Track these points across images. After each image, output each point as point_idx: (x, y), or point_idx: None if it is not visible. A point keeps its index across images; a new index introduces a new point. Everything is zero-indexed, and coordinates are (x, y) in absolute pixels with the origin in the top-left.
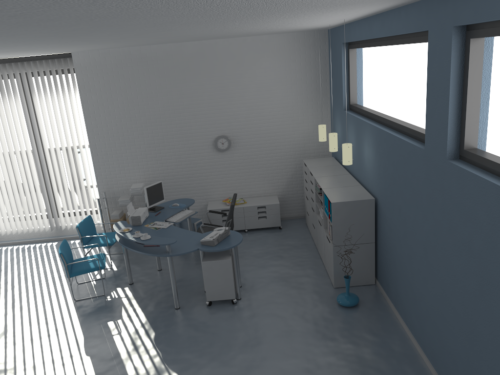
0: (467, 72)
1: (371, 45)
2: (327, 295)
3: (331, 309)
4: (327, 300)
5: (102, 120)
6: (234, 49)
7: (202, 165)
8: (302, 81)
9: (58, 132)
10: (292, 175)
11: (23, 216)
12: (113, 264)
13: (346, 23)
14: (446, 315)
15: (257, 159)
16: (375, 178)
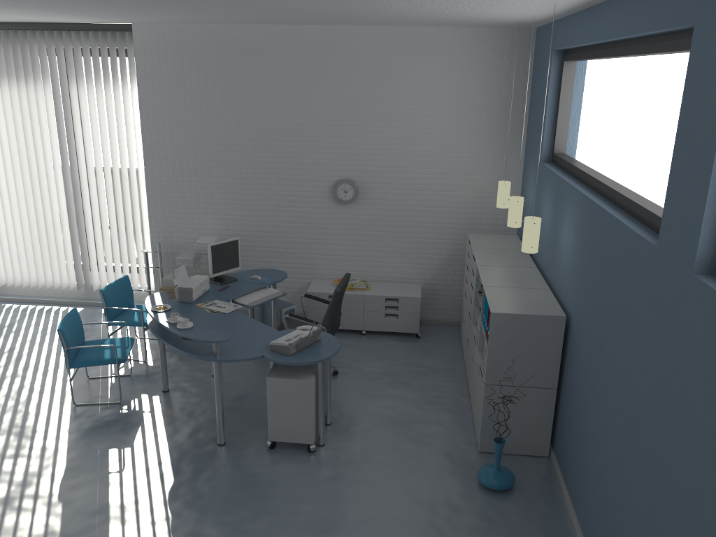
0: None
1: (597, 55)
2: (464, 462)
3: (465, 489)
4: (463, 471)
5: (167, 134)
6: (380, 44)
7: (311, 222)
8: (483, 108)
9: (102, 144)
10: (449, 255)
11: (40, 262)
12: (150, 355)
13: (563, 16)
14: None
15: (397, 224)
16: (572, 282)
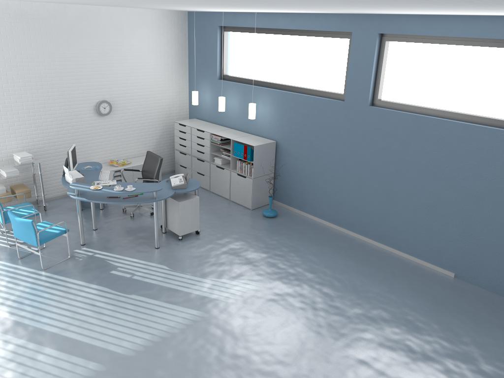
0: (382, 58)
1: (264, 32)
2: (252, 214)
3: (265, 220)
4: (256, 216)
5: None
6: (115, 18)
7: (84, 130)
8: (168, 53)
9: None
10: (160, 136)
11: None
12: None
13: (229, 12)
14: (363, 194)
15: (133, 123)
16: (274, 127)
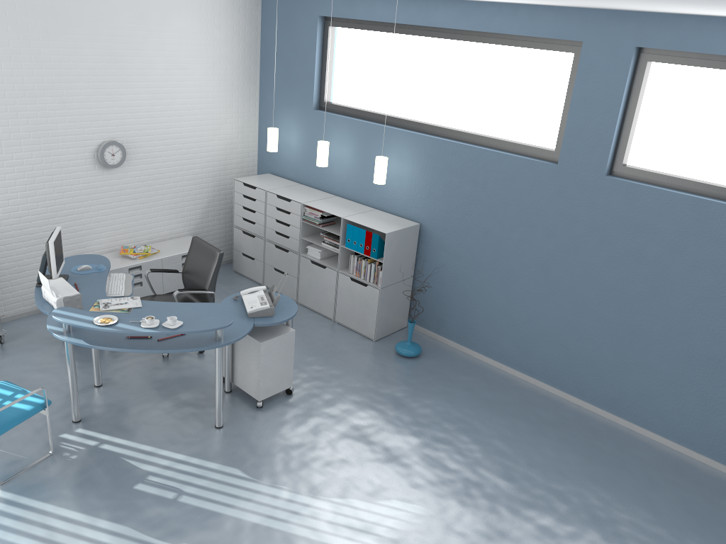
0: (637, 92)
1: (406, 32)
2: (378, 351)
3: (402, 364)
4: (385, 355)
5: None
6: None
7: (75, 194)
8: (227, 60)
9: None
10: (208, 202)
11: None
12: None
13: None
14: (583, 327)
15: (163, 181)
16: (416, 199)
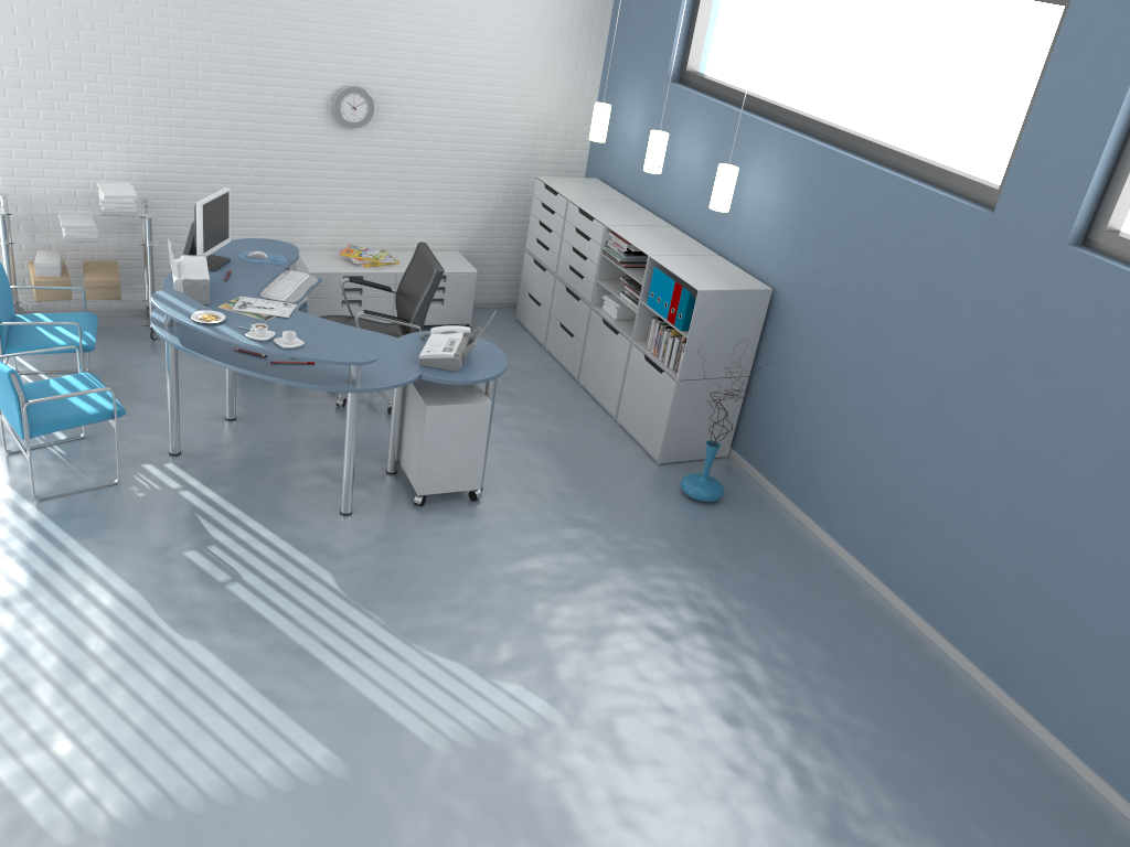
0: None
1: None
2: (653, 479)
3: (679, 507)
4: (660, 489)
5: None
6: None
7: (293, 157)
8: None
9: None
10: (497, 207)
11: None
12: None
13: None
14: (980, 517)
15: (427, 161)
16: (777, 247)
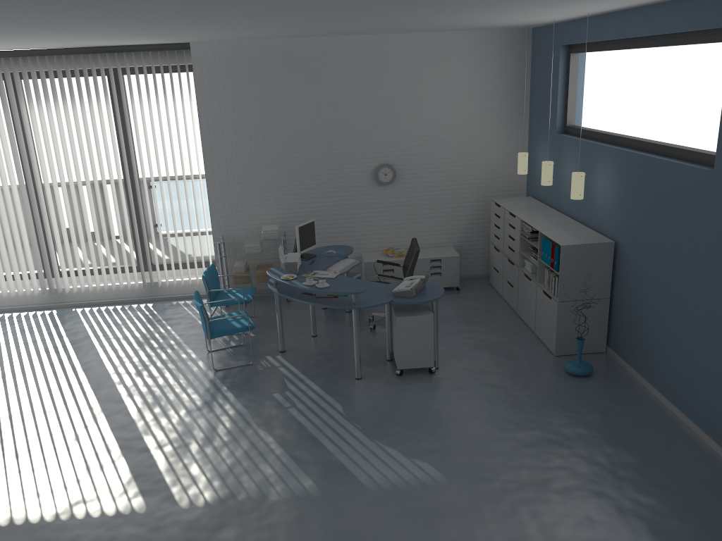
0: None
1: (615, 48)
2: (548, 363)
3: (560, 378)
4: (551, 369)
5: (226, 138)
6: (408, 48)
7: (356, 203)
8: (494, 95)
9: (163, 152)
10: (473, 219)
11: (104, 267)
12: None
13: (573, 19)
14: None
15: (429, 198)
16: (615, 216)
